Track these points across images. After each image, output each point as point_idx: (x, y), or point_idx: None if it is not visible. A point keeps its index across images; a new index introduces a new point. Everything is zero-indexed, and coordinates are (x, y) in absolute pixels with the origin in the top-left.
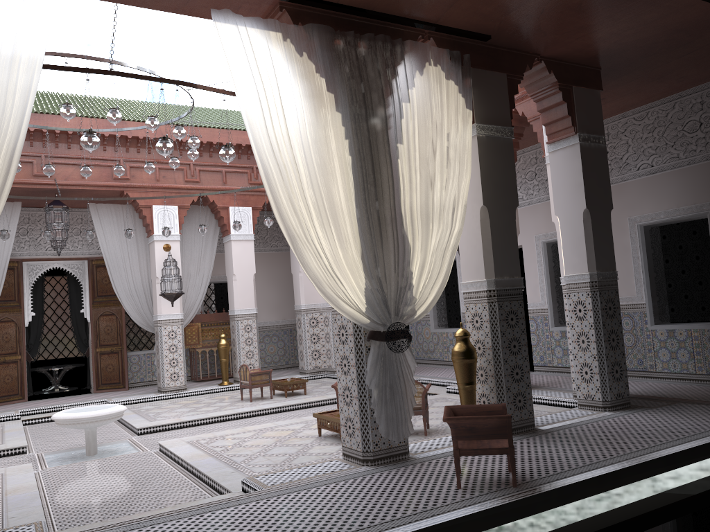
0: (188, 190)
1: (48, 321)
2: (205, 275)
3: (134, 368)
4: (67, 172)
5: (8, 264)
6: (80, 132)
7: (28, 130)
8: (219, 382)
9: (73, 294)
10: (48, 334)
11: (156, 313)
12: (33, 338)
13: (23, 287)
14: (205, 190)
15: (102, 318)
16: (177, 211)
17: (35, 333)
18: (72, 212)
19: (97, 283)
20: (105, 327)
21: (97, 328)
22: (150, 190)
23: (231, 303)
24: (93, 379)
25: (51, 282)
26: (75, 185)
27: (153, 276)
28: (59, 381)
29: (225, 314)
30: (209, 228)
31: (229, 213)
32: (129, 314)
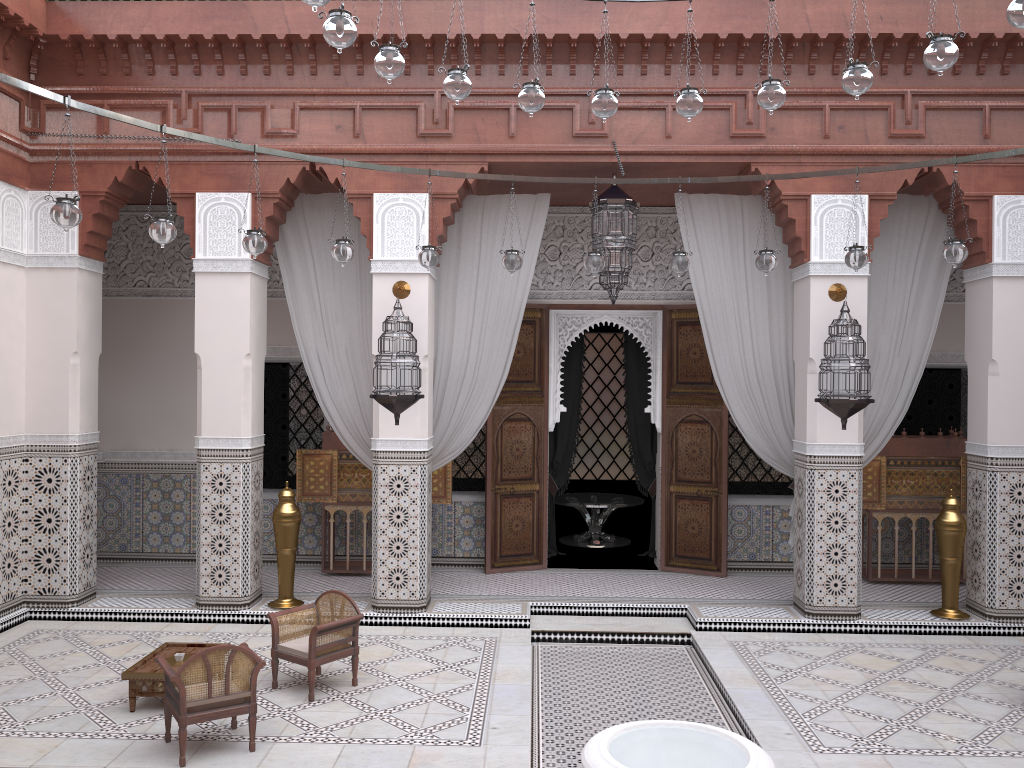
0: (894, 158)
1: (588, 412)
2: (913, 356)
3: (738, 533)
4: (637, 126)
5: (525, 313)
6: (667, 35)
7: (566, 40)
8: (925, 598)
9: (632, 375)
10: (586, 435)
11: (802, 438)
12: (561, 452)
13: (548, 357)
14: (936, 155)
15: (683, 427)
16: (865, 208)
17: (565, 443)
18: (639, 214)
19: (677, 357)
20: (688, 445)
21: (673, 446)
22: (808, 159)
23: (975, 426)
24: (661, 545)
25: (595, 343)
26: (651, 155)
27: (800, 356)
28: (601, 525)
29: (943, 443)
30: (931, 249)
31: (993, 212)
32: (742, 432)
